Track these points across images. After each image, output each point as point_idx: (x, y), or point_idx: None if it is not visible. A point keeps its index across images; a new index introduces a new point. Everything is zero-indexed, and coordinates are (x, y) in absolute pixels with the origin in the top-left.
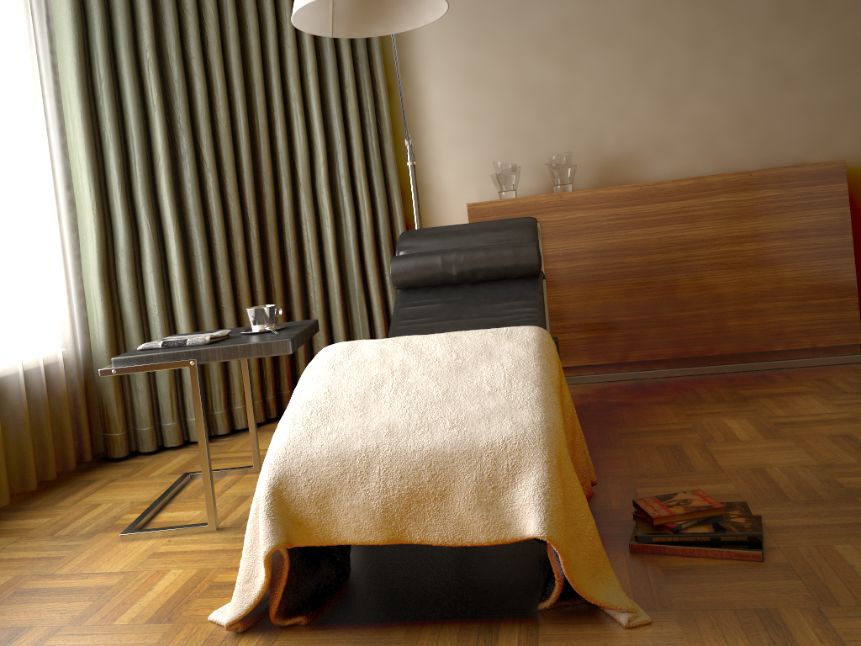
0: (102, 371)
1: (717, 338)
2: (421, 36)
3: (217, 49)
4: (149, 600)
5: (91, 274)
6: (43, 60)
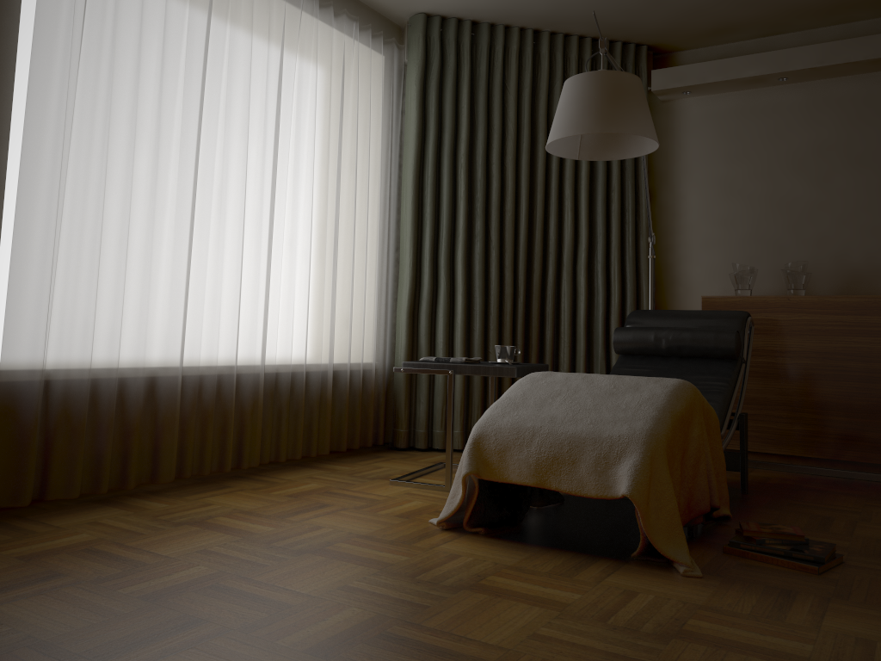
0: (395, 368)
1: None
2: (686, 152)
3: (512, 158)
4: (398, 509)
5: (401, 312)
6: (393, 162)
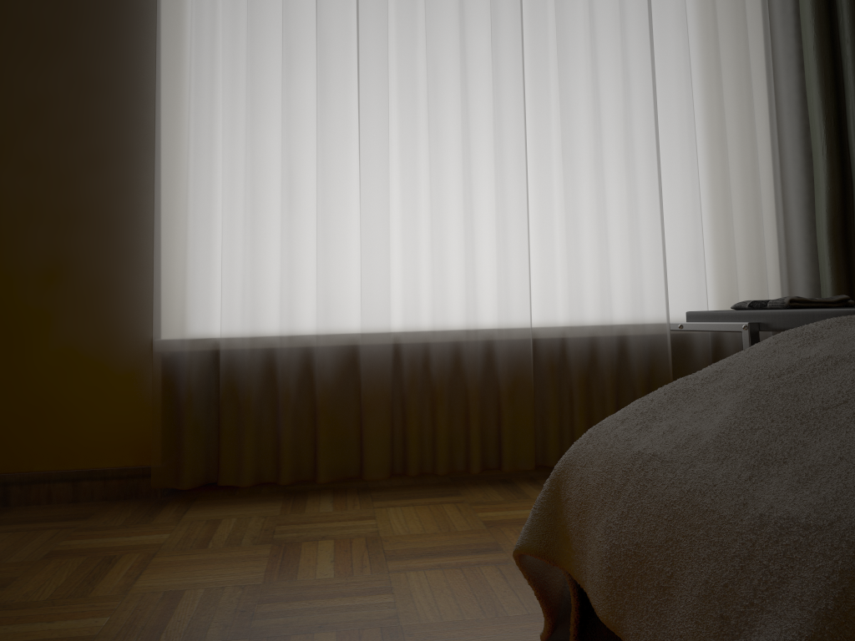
0: (671, 324)
1: None
2: None
3: None
4: None
5: (819, 233)
6: None
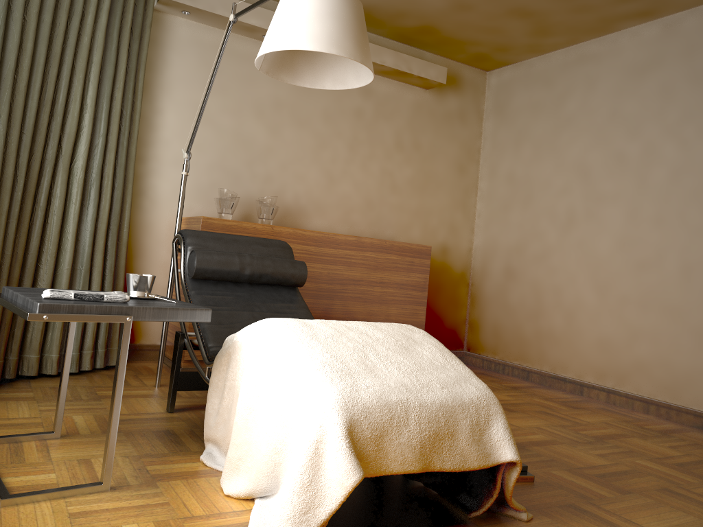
0: (32, 315)
1: None
2: (170, 68)
3: (37, 12)
4: None
5: None
6: None
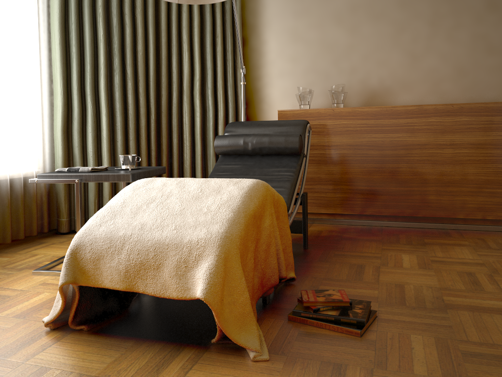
0: (30, 180)
1: (421, 206)
2: (267, 10)
3: (140, 10)
4: (22, 306)
5: (57, 130)
6: (41, 11)
